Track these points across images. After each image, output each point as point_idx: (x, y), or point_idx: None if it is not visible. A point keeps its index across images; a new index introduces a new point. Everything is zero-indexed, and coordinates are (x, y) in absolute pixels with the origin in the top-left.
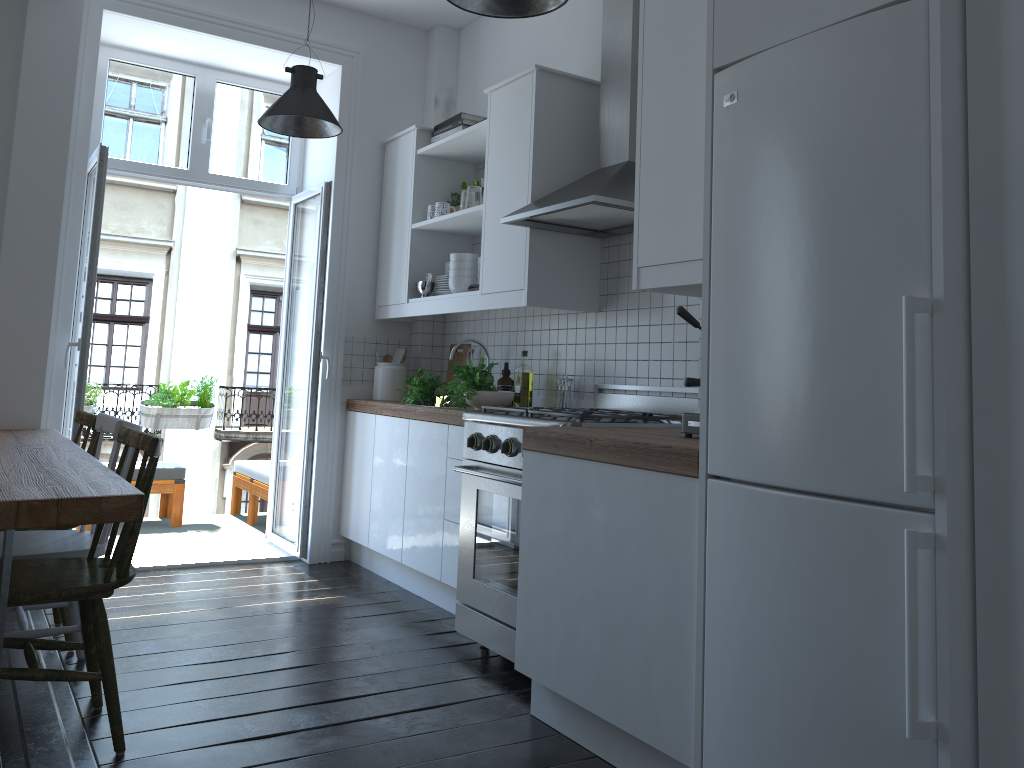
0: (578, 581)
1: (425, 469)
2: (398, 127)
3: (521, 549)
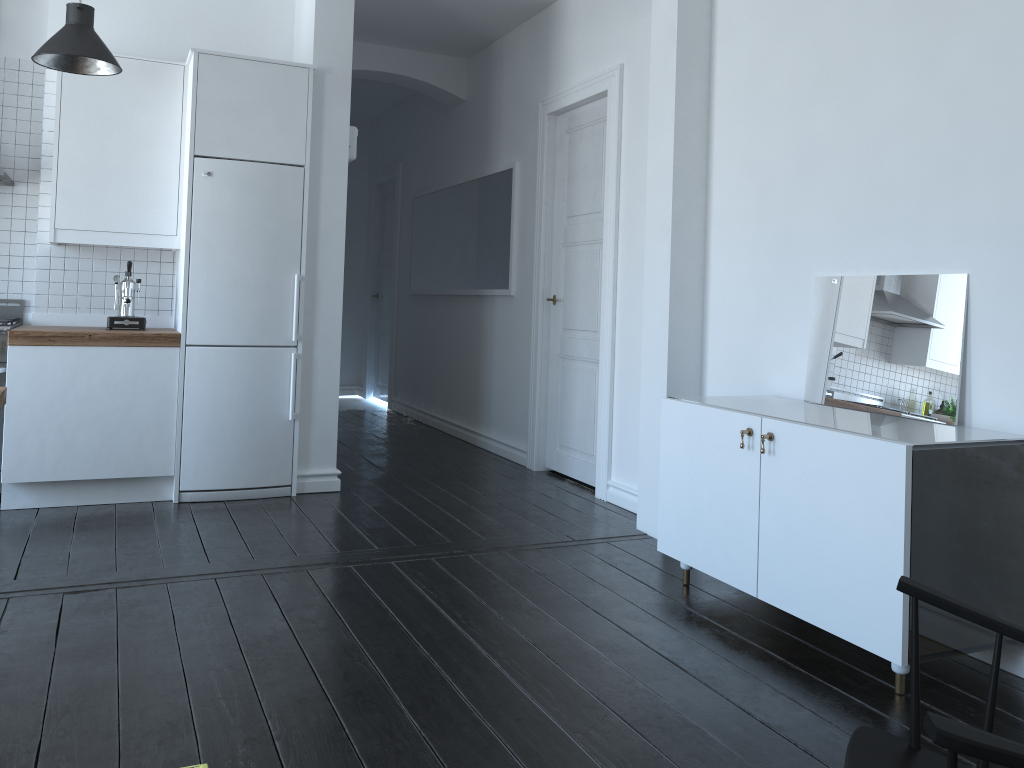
0: (76, 414)
1: None
2: None
3: (8, 408)
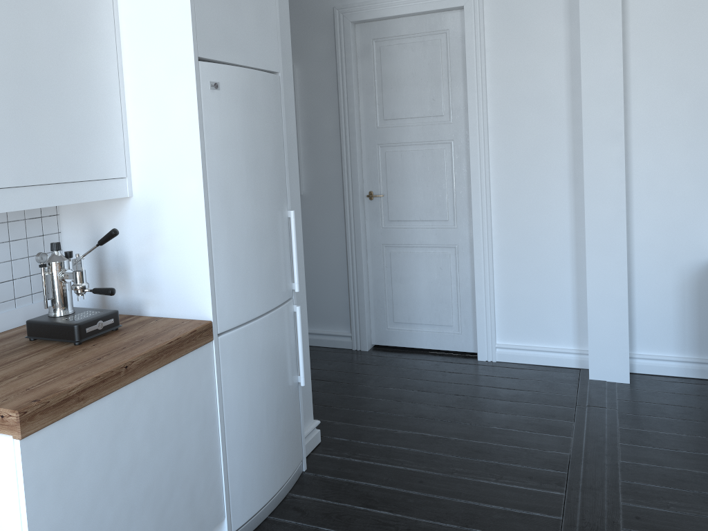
0: (124, 503)
1: None
2: None
3: None
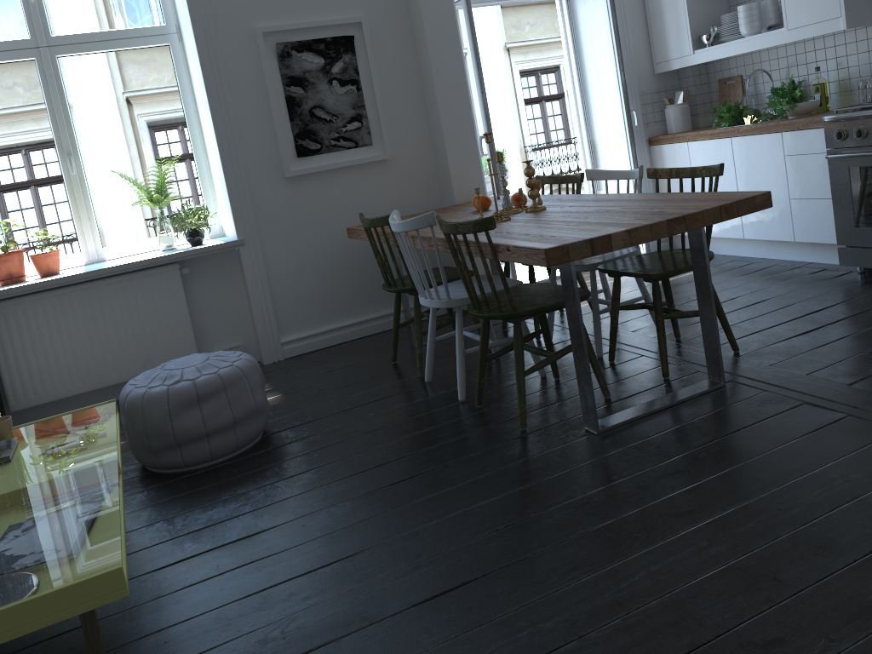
0: None
1: (759, 169)
2: None
3: None
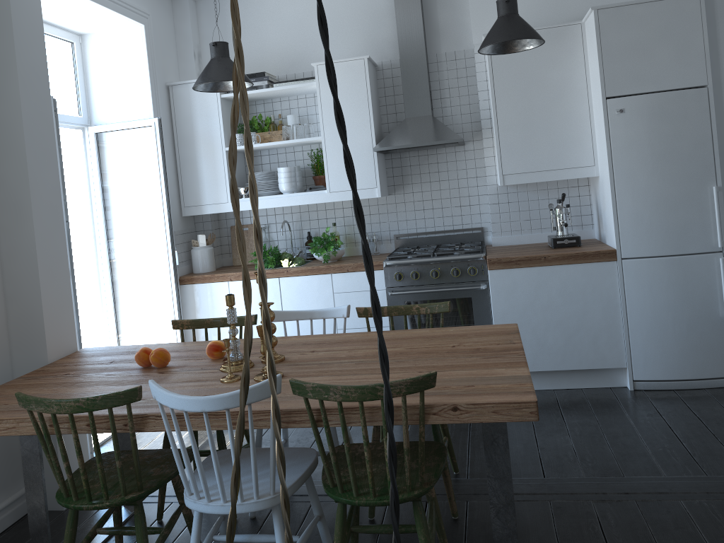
0: (543, 319)
1: (307, 305)
2: (170, 72)
3: (495, 317)
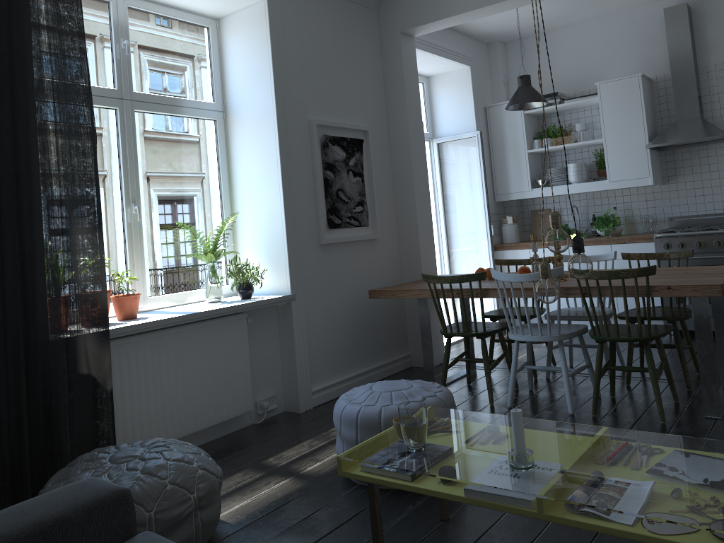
0: None
1: None
2: (486, 98)
3: None
